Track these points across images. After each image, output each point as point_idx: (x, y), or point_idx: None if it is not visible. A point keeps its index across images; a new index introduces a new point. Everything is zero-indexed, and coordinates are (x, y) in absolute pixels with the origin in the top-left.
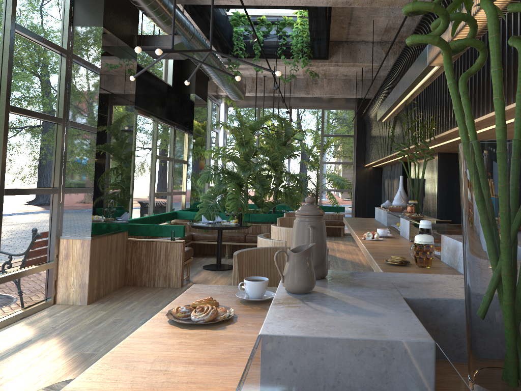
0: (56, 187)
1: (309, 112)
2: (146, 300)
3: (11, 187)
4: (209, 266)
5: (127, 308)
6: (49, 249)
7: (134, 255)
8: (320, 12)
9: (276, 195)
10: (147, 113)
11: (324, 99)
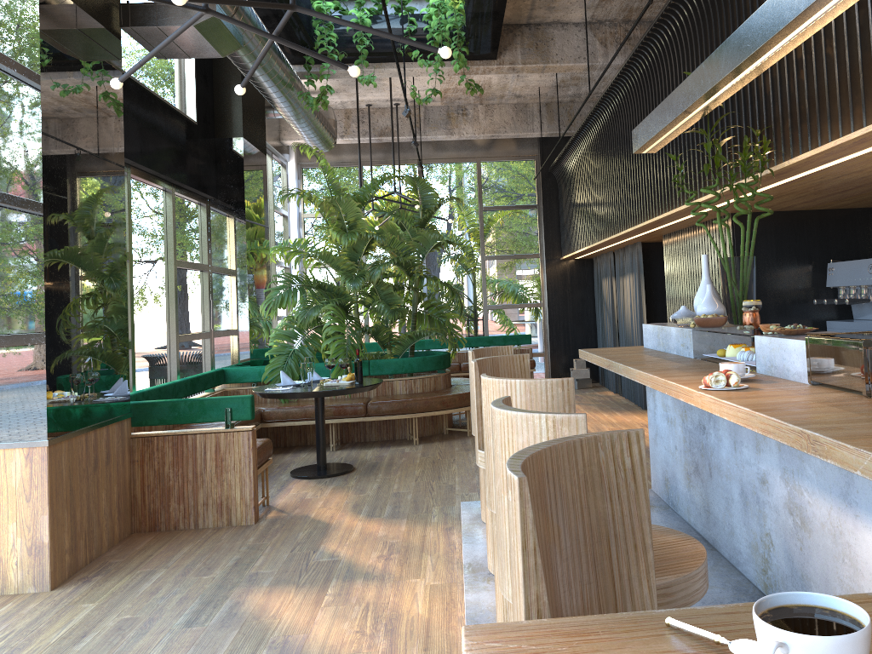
0: None
1: (454, 169)
2: (185, 563)
3: None
4: (304, 470)
5: (145, 587)
6: None
7: (147, 468)
8: None
9: (413, 321)
10: (150, 176)
11: (480, 143)
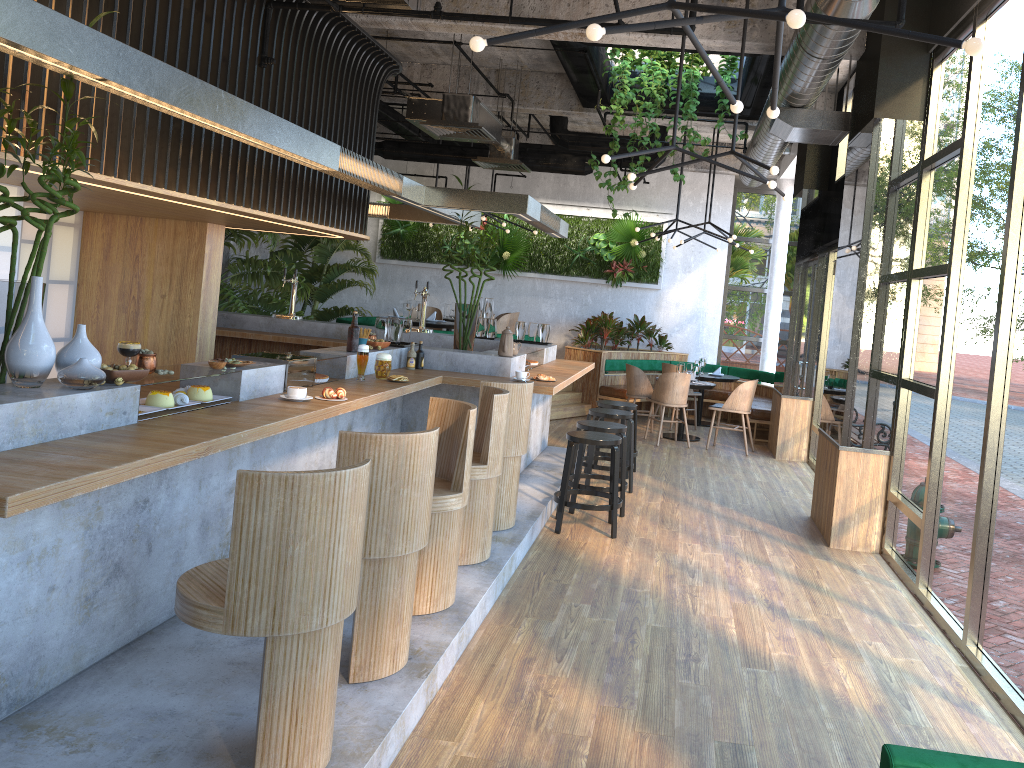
0: None
1: None
2: None
3: None
4: None
5: None
6: None
7: None
8: None
9: None
10: None
11: None
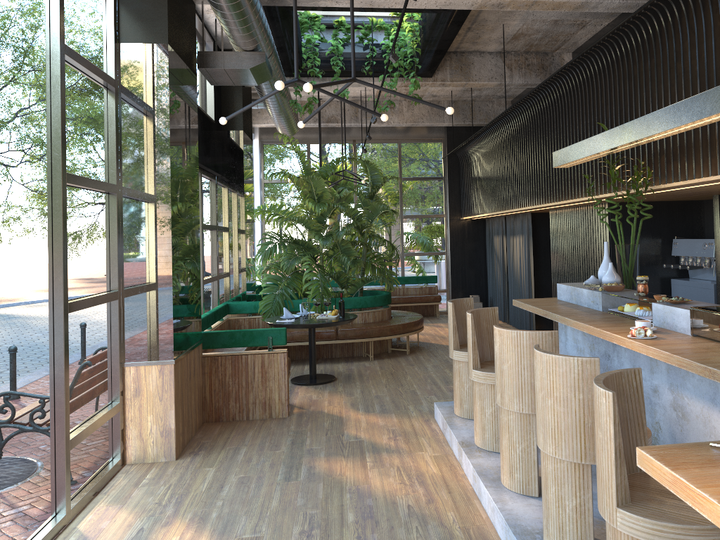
0: (115, 290)
1: (380, 148)
2: (257, 442)
3: (70, 299)
4: (300, 379)
5: (241, 458)
6: (111, 384)
7: (214, 378)
8: (453, 16)
9: (363, 268)
10: None
11: (401, 129)
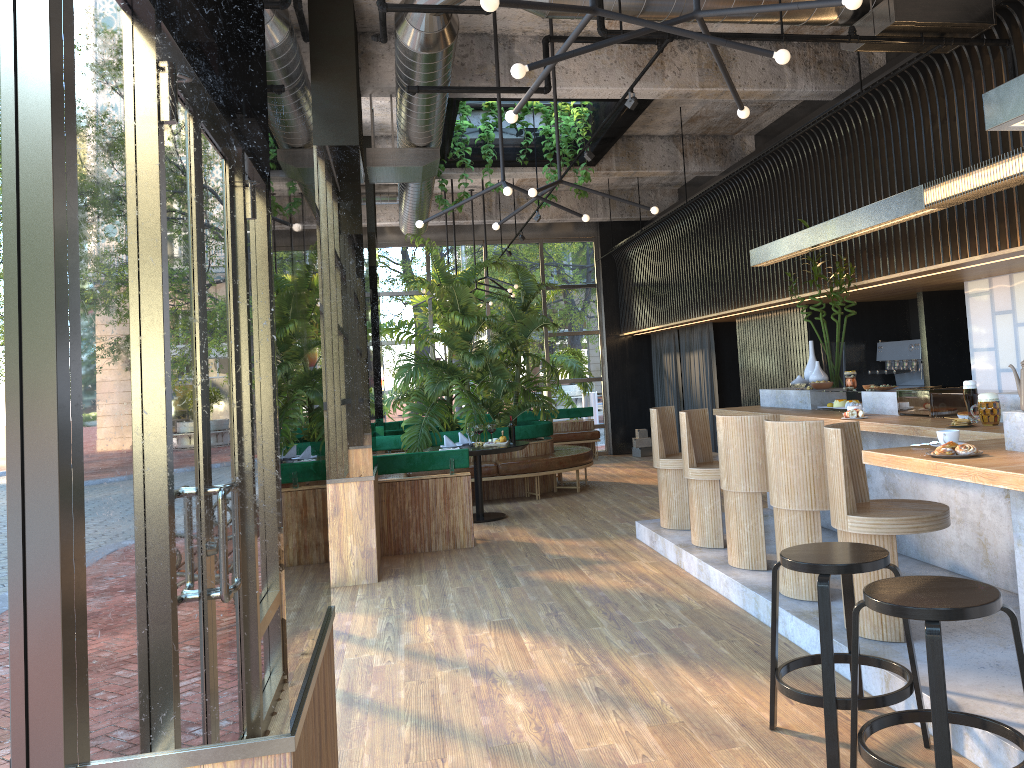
0: None
1: (517, 249)
2: (455, 566)
3: None
4: None
5: (447, 576)
6: None
7: (392, 506)
8: None
9: (516, 394)
10: None
11: (543, 225)
